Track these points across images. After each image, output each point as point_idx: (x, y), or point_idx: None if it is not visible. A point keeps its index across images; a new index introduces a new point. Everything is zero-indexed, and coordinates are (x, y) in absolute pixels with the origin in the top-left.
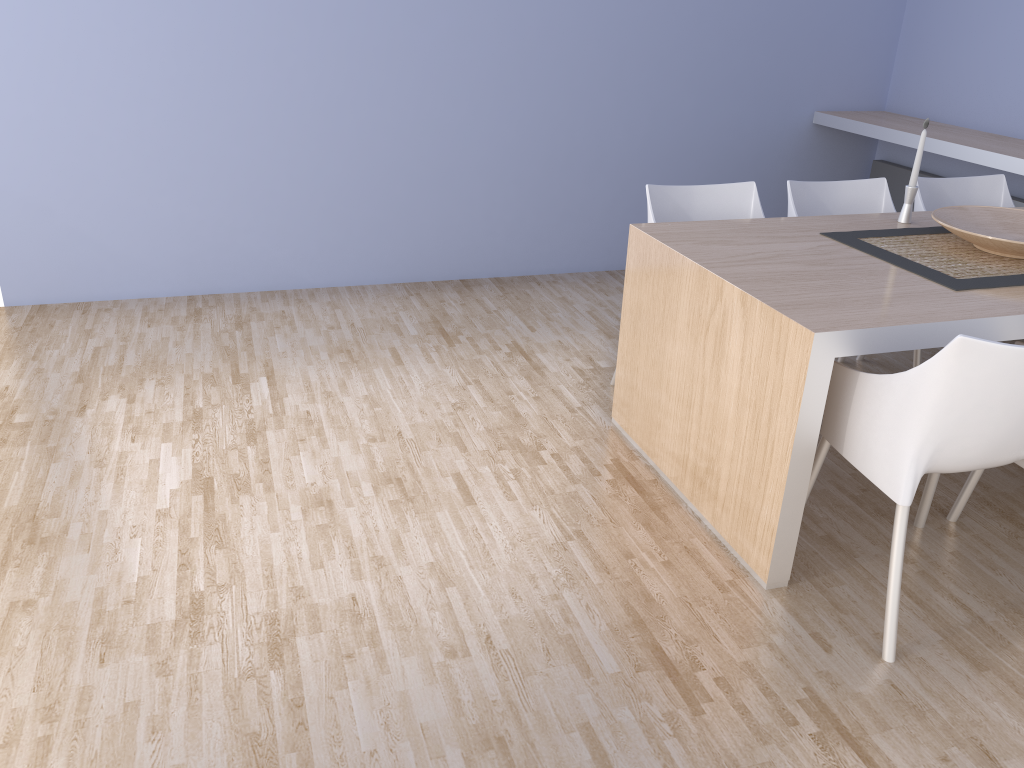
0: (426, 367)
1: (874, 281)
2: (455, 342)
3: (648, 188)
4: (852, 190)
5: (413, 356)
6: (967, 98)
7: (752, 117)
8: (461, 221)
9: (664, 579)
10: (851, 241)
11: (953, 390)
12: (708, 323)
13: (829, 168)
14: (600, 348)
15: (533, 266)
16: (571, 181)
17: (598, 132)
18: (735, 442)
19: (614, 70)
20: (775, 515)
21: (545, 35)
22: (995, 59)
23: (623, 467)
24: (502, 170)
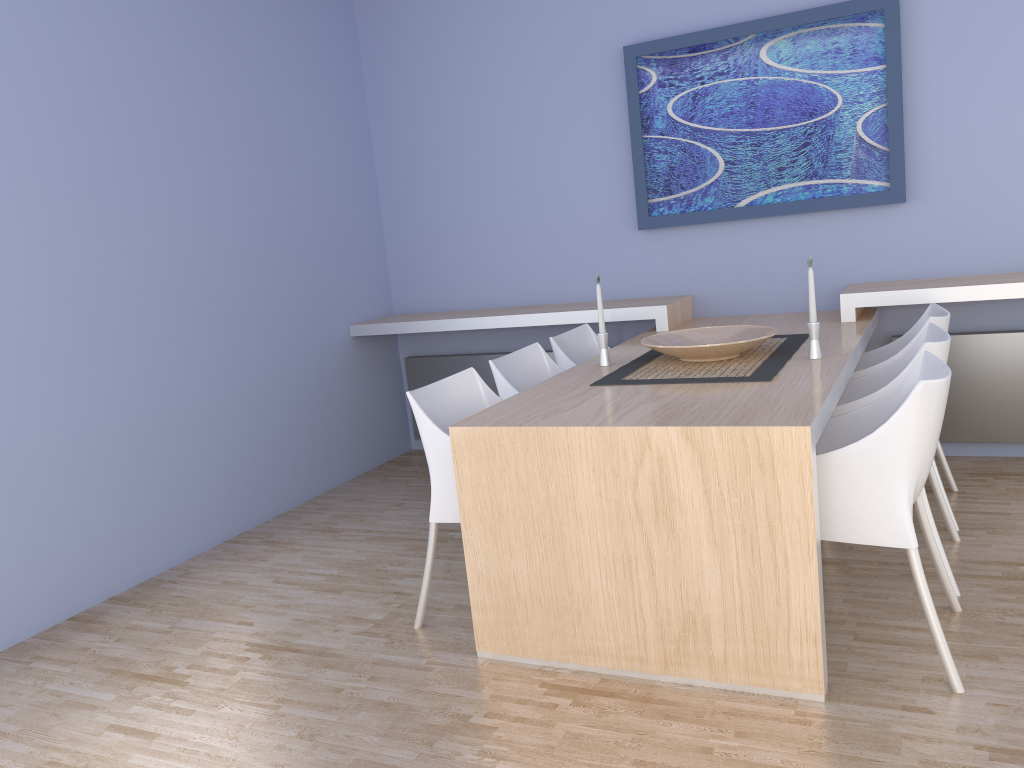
0: (195, 720)
1: (720, 393)
2: (182, 678)
3: (410, 394)
4: (520, 359)
5: (156, 719)
6: (476, 285)
7: (306, 341)
8: (52, 541)
9: (763, 747)
10: (625, 381)
11: (920, 430)
12: (635, 478)
13: (373, 374)
14: (347, 605)
15: (149, 566)
16: (165, 451)
17: (179, 389)
18: (723, 578)
19: (177, 318)
20: (813, 620)
21: (99, 292)
22: (489, 249)
23: (561, 685)
24: (87, 461)
